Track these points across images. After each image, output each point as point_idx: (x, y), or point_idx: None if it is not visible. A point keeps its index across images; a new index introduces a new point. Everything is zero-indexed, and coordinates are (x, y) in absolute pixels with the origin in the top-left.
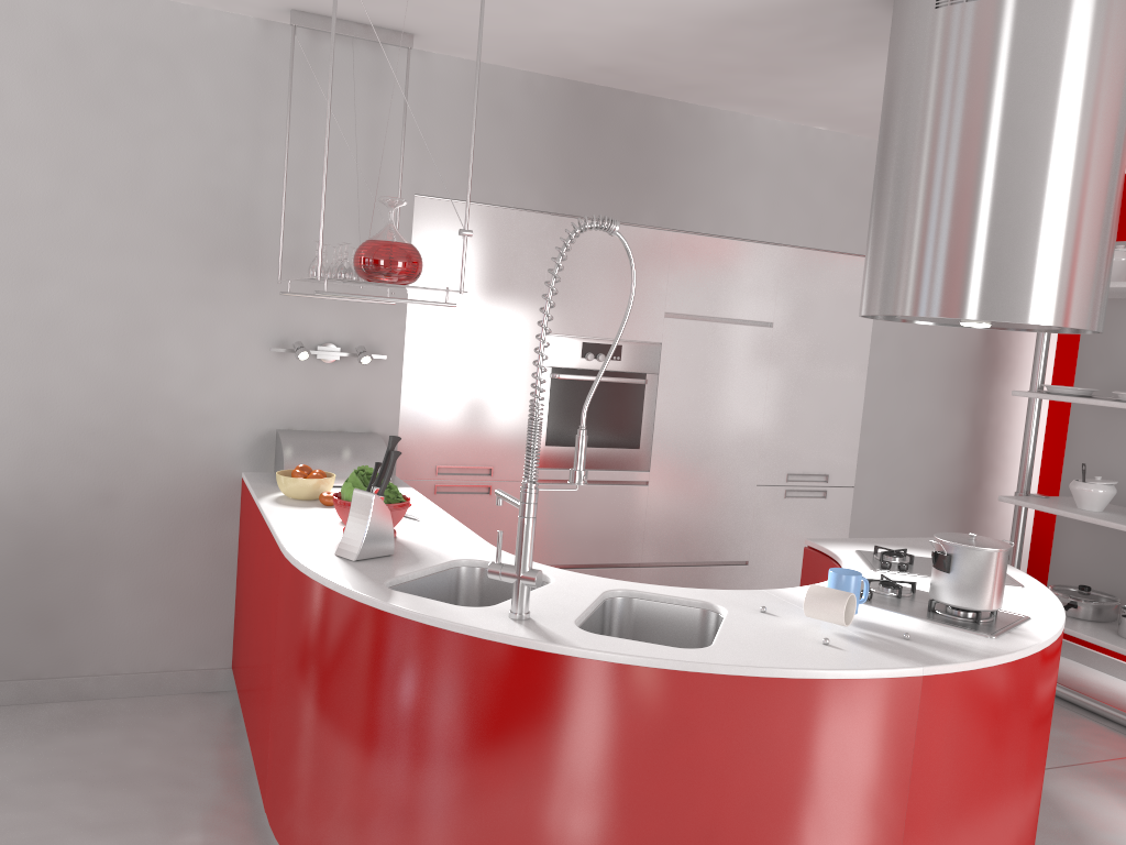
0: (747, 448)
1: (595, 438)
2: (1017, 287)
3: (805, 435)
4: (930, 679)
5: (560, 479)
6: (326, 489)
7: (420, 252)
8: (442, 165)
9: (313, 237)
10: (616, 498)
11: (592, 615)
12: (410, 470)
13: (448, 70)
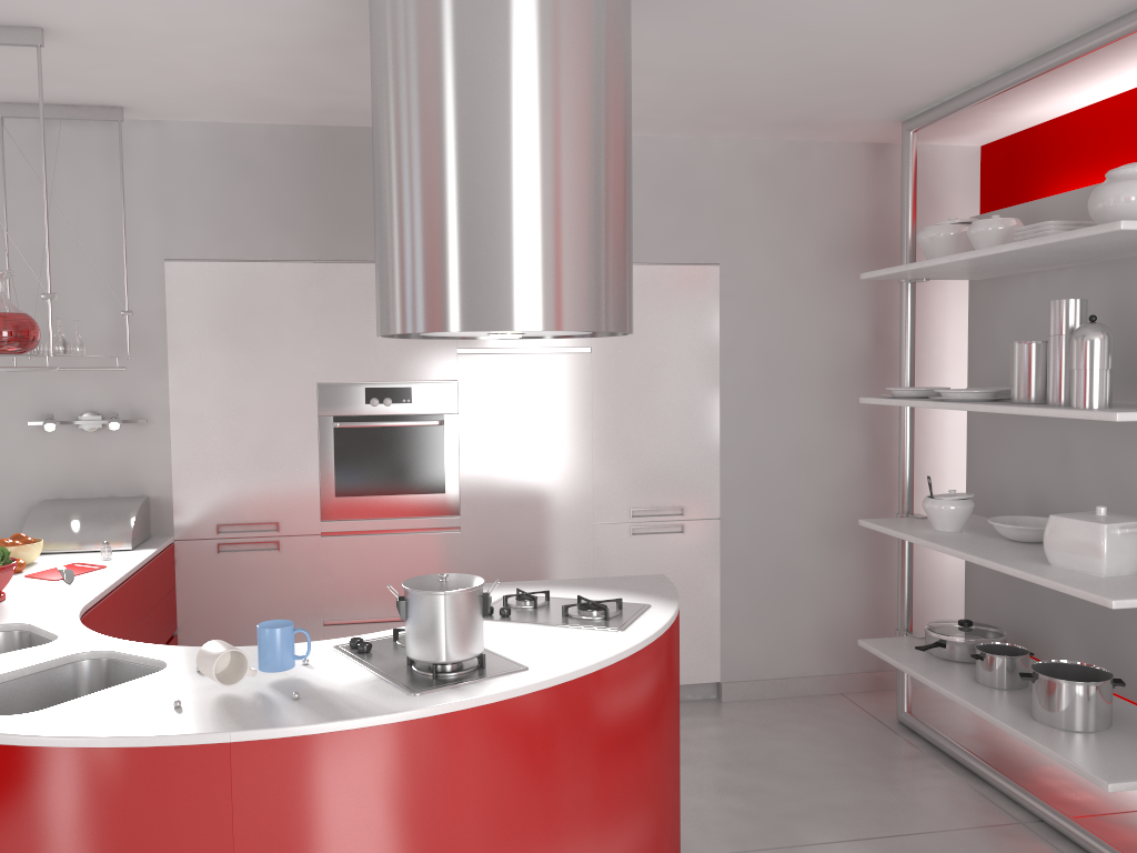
0: (576, 484)
1: (391, 485)
2: (447, 292)
3: (648, 465)
4: (244, 746)
5: (356, 530)
6: (22, 556)
7: (176, 315)
8: (190, 228)
9: (65, 312)
10: (424, 547)
11: (21, 679)
12: (189, 530)
13: (185, 135)
